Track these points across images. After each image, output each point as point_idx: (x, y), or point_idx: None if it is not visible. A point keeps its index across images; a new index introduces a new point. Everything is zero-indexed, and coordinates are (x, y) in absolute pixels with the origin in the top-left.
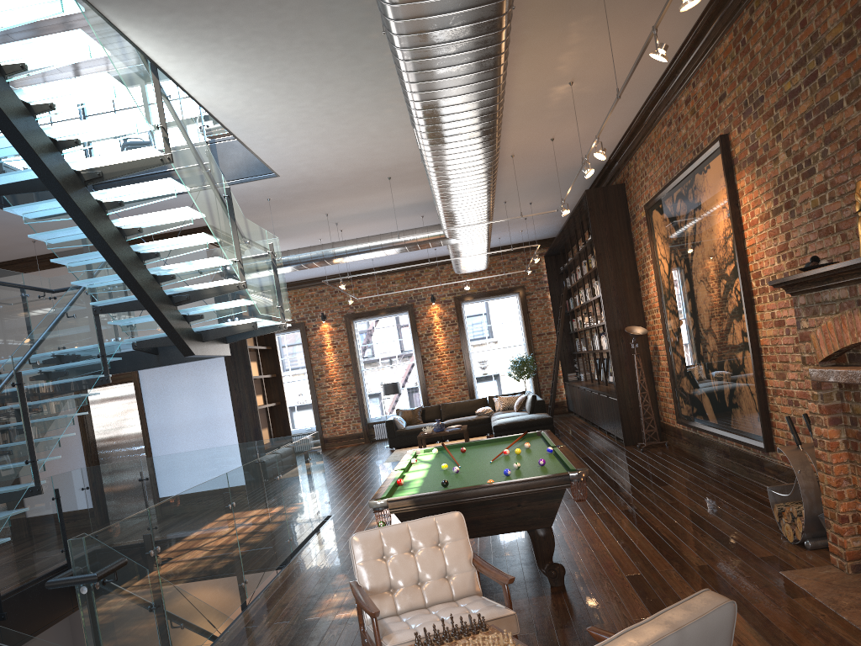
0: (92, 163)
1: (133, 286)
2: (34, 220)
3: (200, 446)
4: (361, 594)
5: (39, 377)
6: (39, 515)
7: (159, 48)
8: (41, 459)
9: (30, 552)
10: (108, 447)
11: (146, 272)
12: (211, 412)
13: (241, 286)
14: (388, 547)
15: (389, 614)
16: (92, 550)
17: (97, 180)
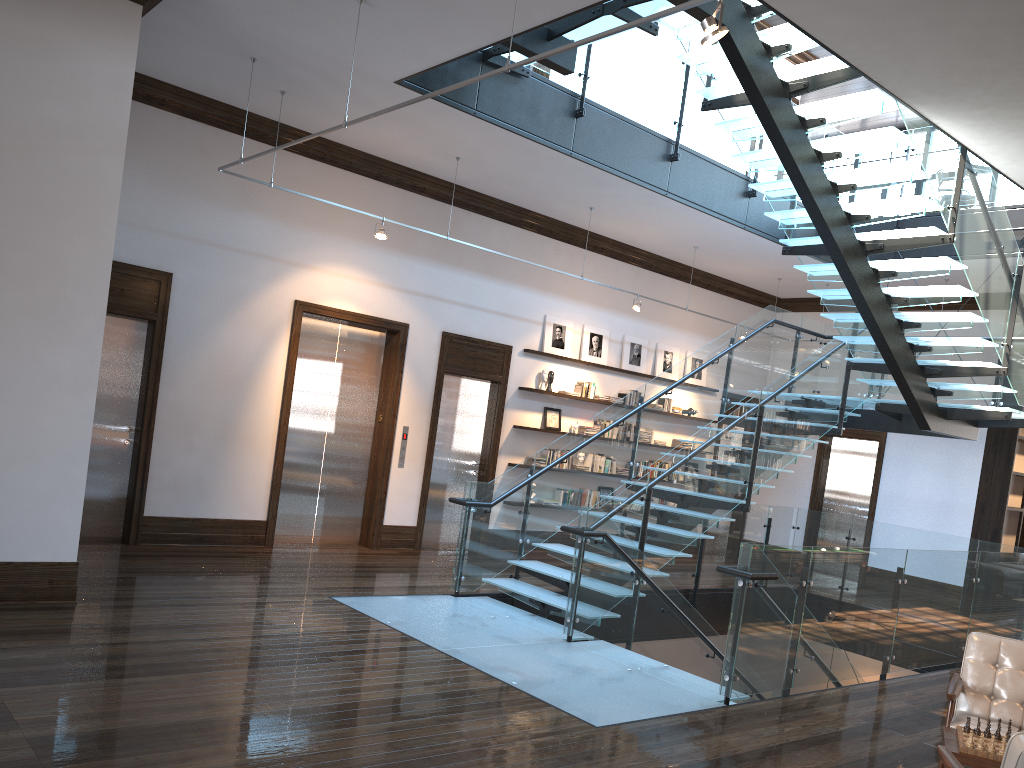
0: (876, 236)
1: (884, 351)
2: (815, 279)
3: (926, 528)
4: (954, 682)
5: (778, 414)
6: (747, 535)
7: (969, 134)
8: (757, 484)
9: (731, 563)
10: (833, 499)
11: (902, 340)
12: (950, 496)
13: (1000, 372)
14: (1002, 657)
15: (979, 715)
16: (755, 557)
17: (877, 251)
